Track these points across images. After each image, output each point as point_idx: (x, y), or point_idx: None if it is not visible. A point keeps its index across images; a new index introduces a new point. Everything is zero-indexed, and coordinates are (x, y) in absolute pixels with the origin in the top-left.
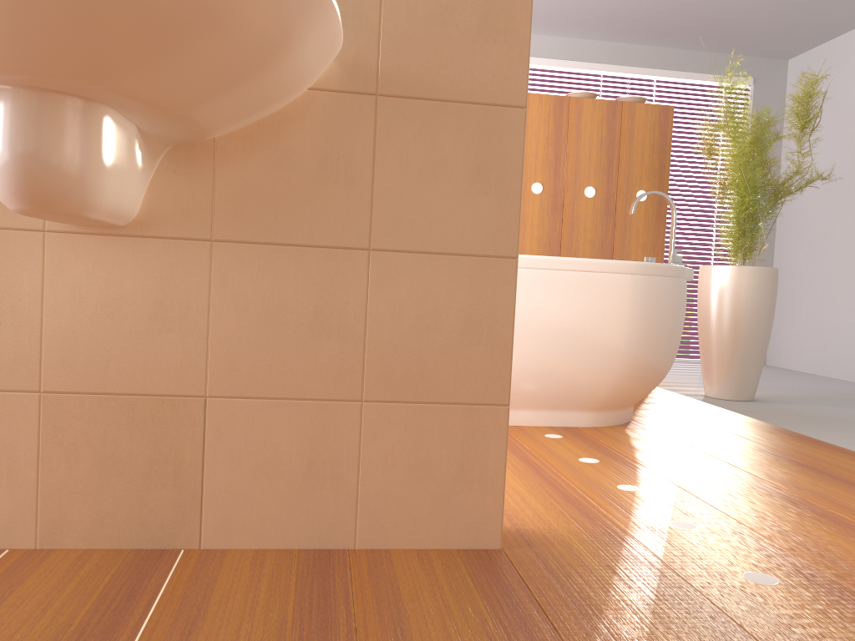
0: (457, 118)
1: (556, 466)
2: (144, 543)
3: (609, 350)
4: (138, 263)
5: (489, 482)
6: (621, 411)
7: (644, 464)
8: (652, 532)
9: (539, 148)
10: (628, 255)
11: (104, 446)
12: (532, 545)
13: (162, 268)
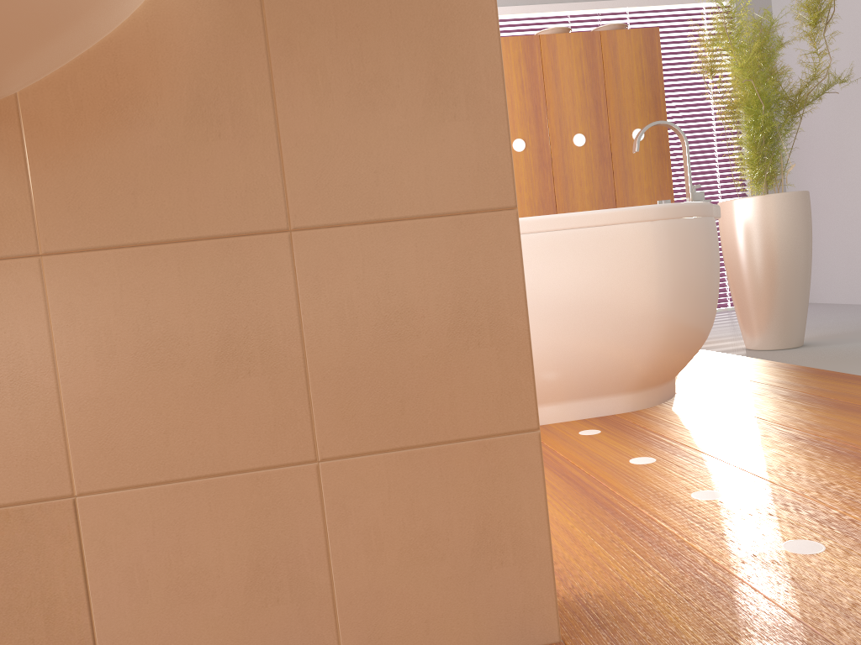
0: (390, 9)
1: (604, 477)
2: None
3: (640, 317)
4: None
5: (528, 546)
6: (663, 387)
7: (713, 454)
8: (767, 568)
9: (514, 100)
10: (633, 205)
11: None
12: (604, 625)
13: None
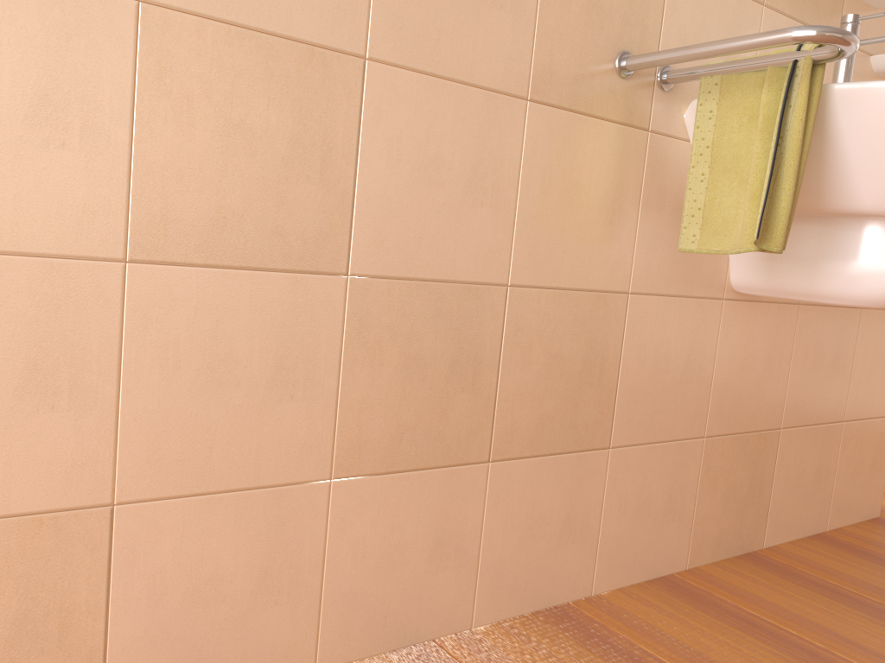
0: None
1: None
2: (738, 551)
3: None
4: (764, 324)
5: (882, 470)
6: None
7: None
8: None
9: None
10: None
11: (729, 477)
12: (883, 510)
13: (774, 327)
